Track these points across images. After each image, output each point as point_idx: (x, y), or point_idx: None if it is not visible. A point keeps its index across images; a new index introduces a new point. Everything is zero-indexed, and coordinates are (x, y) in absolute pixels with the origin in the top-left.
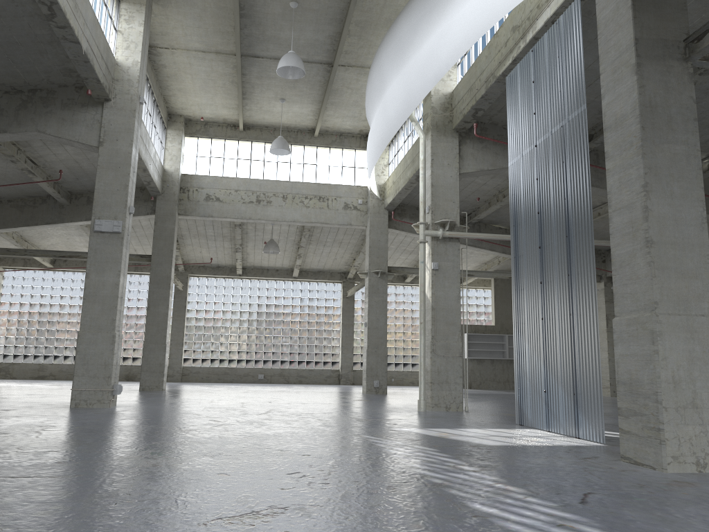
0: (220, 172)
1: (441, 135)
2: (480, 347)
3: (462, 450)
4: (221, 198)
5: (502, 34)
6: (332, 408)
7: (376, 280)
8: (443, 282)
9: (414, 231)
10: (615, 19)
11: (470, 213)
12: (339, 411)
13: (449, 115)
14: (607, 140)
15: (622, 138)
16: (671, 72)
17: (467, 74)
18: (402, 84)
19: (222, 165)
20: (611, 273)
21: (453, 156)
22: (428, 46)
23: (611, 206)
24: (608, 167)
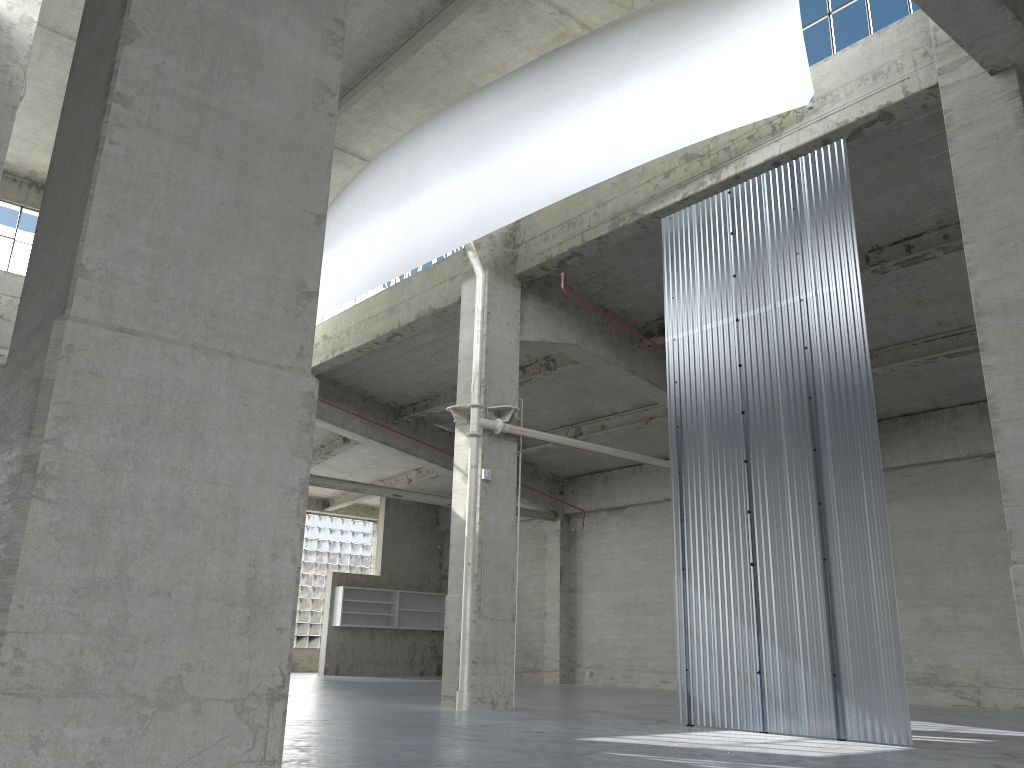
0: (3, 264)
1: (500, 279)
2: (358, 608)
3: (838, 767)
4: (2, 311)
5: (657, 160)
6: (312, 710)
7: None
8: (495, 501)
9: (327, 419)
10: (998, 180)
11: (417, 401)
12: (354, 715)
13: (510, 253)
14: (985, 328)
15: (1021, 328)
16: None
17: (561, 201)
18: (472, 192)
19: (10, 251)
20: (571, 509)
21: (513, 314)
22: (546, 148)
23: (998, 414)
24: (990, 364)
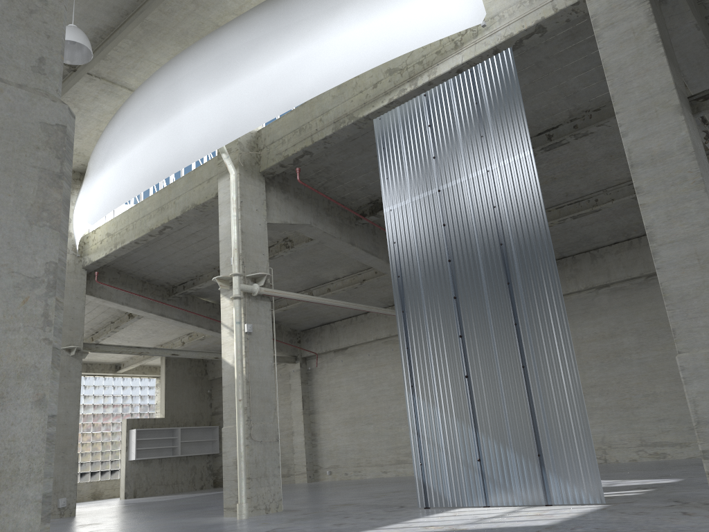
0: None
1: (249, 176)
2: (149, 445)
3: None
4: None
5: (367, 75)
6: None
7: (67, 360)
8: (257, 348)
9: (114, 299)
10: (638, 64)
11: (186, 281)
12: None
13: (255, 155)
14: (638, 175)
15: (667, 173)
16: (692, 121)
17: (293, 113)
18: (222, 106)
19: None
20: (307, 353)
21: (261, 202)
22: (280, 67)
23: (655, 240)
24: (645, 202)
